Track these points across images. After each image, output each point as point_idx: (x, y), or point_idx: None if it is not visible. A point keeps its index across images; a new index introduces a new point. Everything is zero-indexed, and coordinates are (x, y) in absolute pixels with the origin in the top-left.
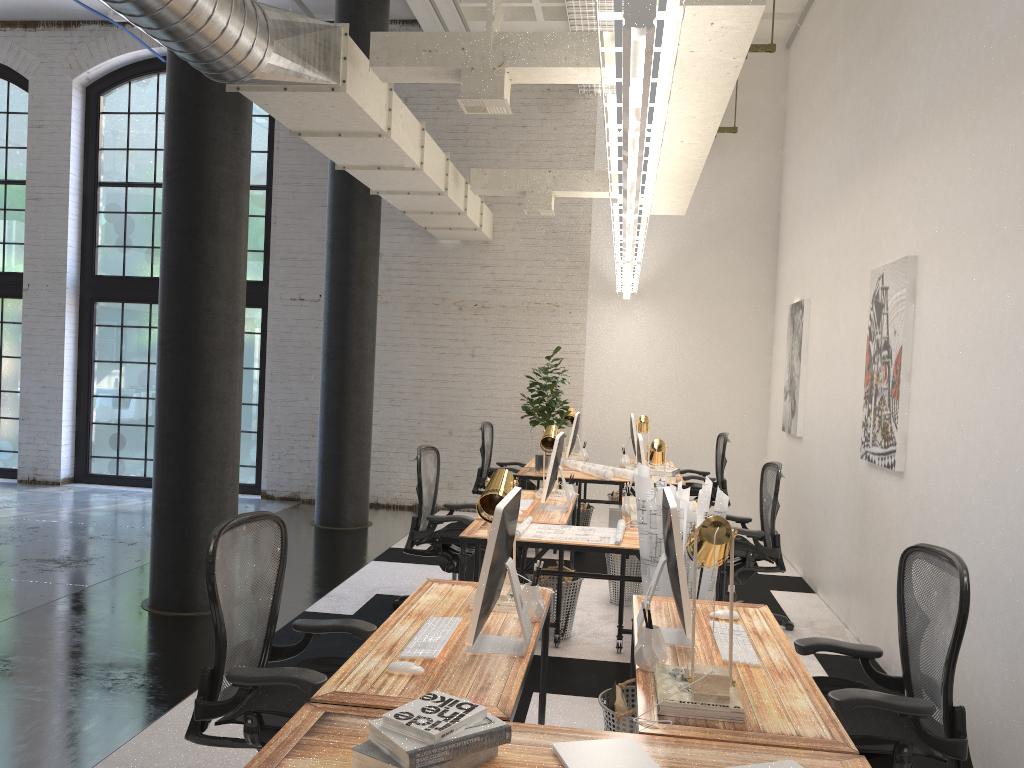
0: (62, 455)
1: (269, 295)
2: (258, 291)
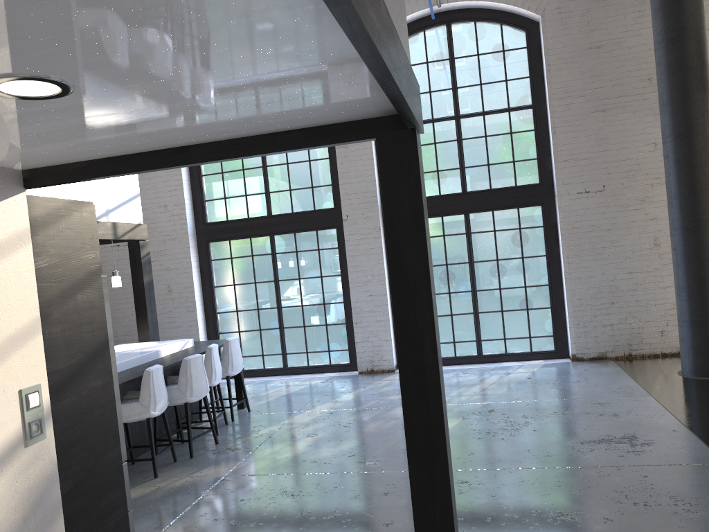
0: (392, 347)
1: (557, 193)
2: (536, 192)
